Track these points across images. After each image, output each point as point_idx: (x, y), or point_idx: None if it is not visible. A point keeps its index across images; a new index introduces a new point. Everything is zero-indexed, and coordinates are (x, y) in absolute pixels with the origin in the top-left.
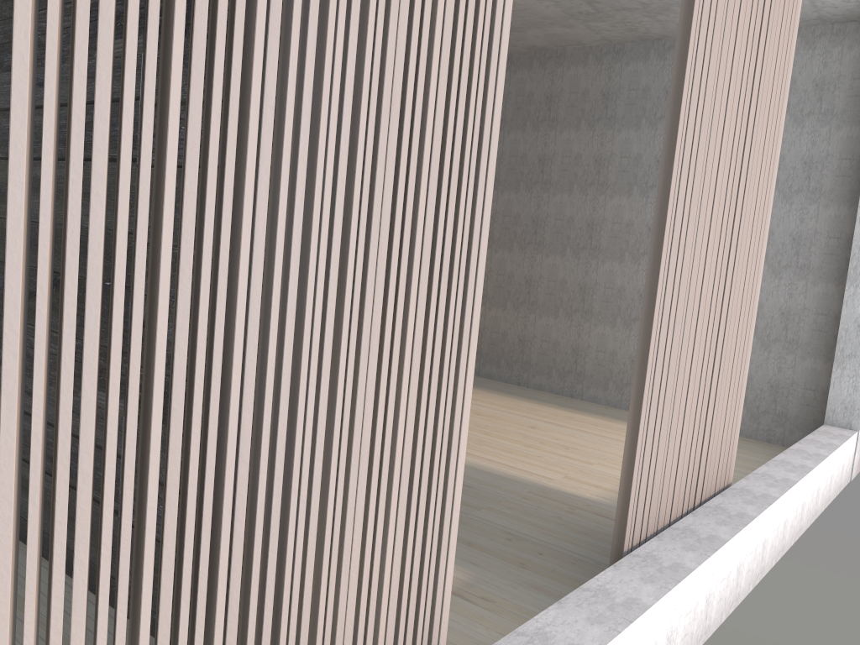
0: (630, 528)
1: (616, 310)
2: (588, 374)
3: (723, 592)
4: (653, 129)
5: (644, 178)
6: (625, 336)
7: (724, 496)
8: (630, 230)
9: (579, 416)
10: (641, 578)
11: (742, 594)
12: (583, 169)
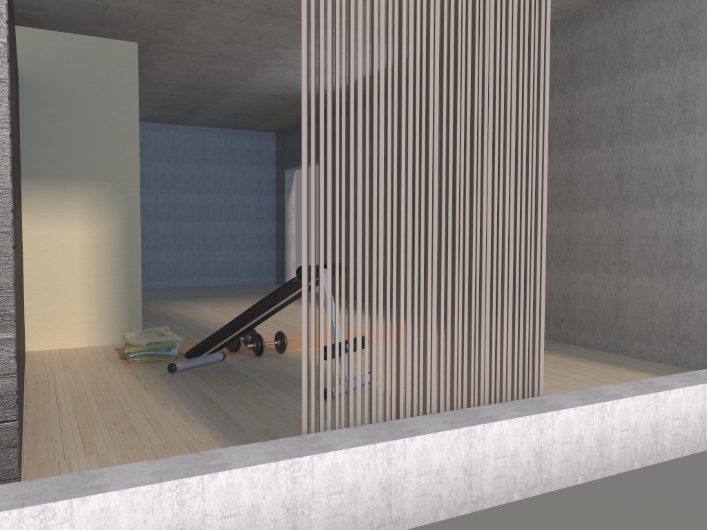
0: (306, 413)
1: (596, 257)
2: (578, 320)
3: (430, 487)
4: (612, 81)
5: (609, 128)
6: (606, 281)
7: (502, 404)
8: (601, 179)
9: (550, 357)
10: (269, 451)
11: (492, 499)
12: (559, 130)
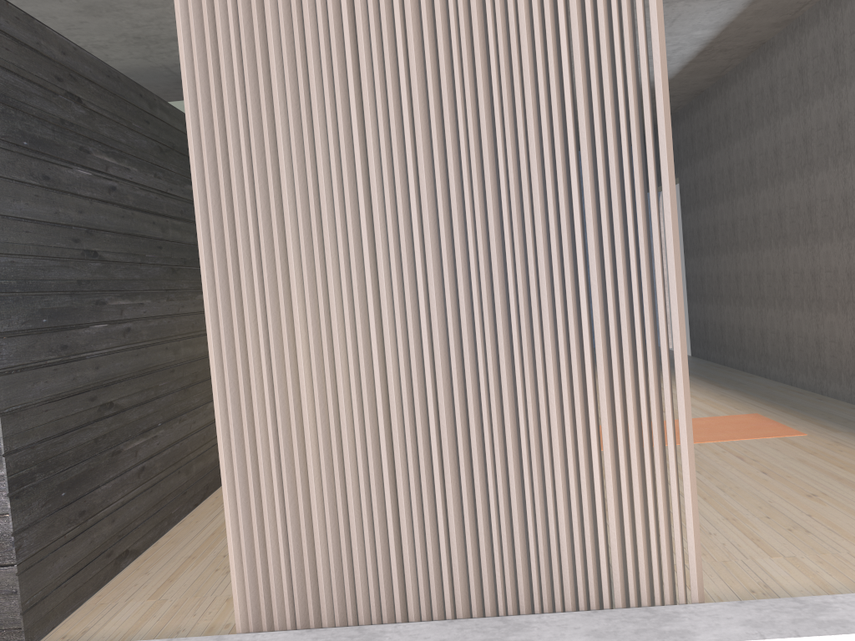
0: (237, 604)
1: None
2: None
3: None
4: None
5: None
6: None
7: (587, 615)
8: None
9: None
10: None
11: None
12: None
